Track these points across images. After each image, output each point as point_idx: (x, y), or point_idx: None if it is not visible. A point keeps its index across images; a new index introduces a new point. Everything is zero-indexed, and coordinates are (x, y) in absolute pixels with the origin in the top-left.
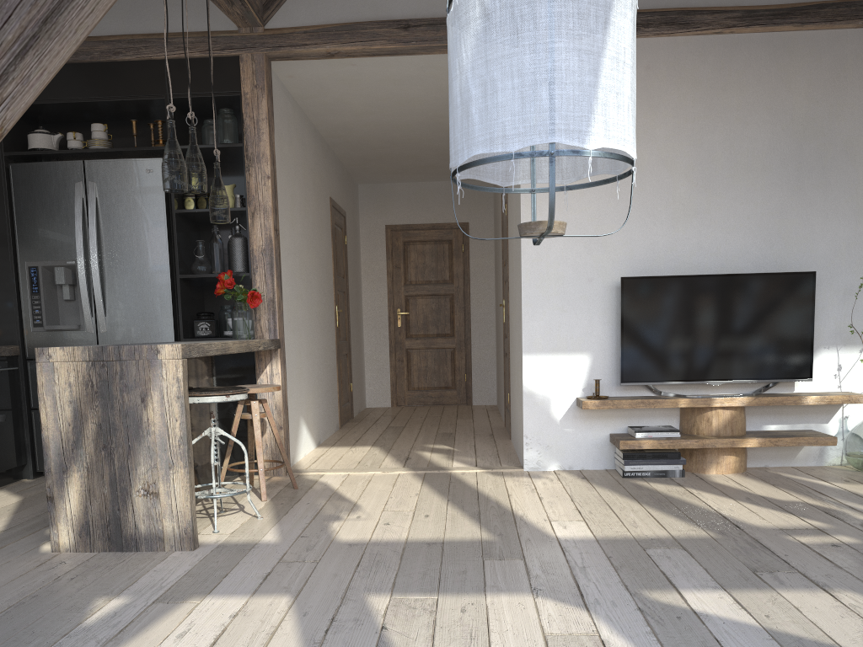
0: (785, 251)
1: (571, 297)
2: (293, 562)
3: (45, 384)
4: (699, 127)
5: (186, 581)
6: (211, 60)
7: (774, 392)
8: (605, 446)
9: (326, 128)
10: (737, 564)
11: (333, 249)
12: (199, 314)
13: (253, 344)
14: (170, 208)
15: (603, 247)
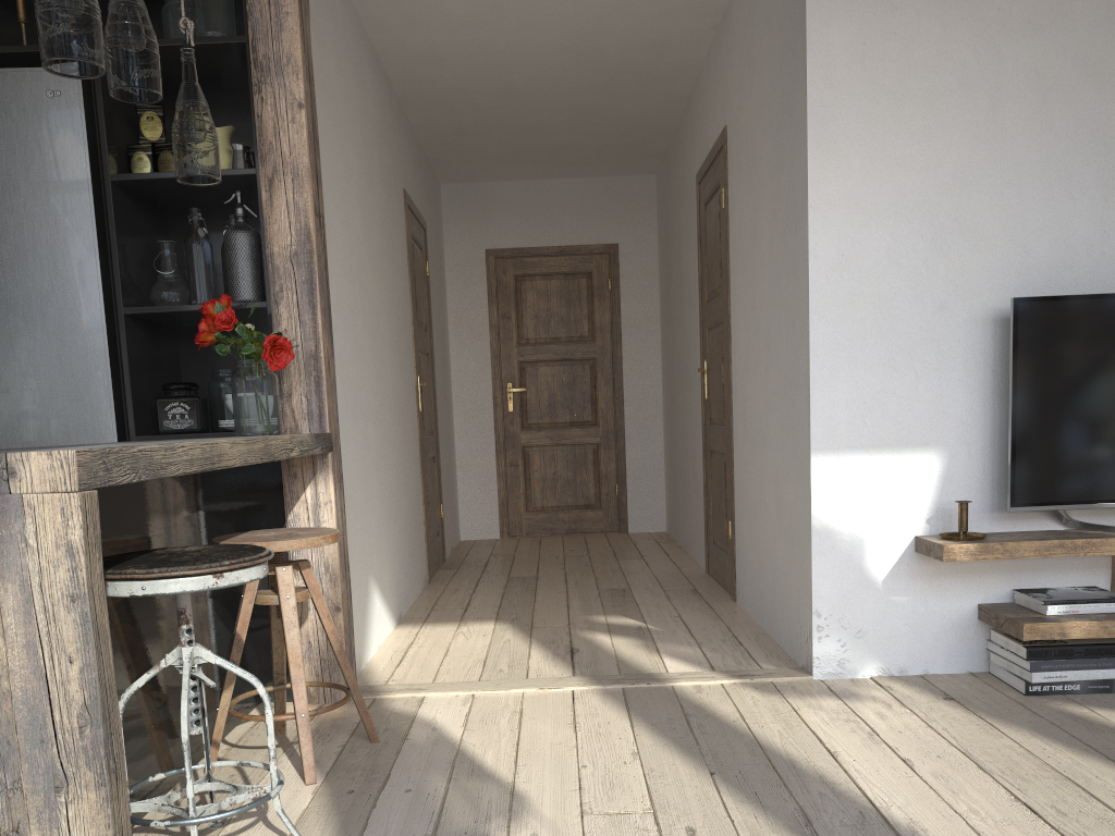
0: None
1: (907, 341)
2: None
3: None
4: None
5: None
6: None
7: None
8: (969, 629)
9: (398, 61)
10: None
11: (411, 280)
12: (167, 387)
13: (278, 444)
14: (102, 173)
15: (968, 241)
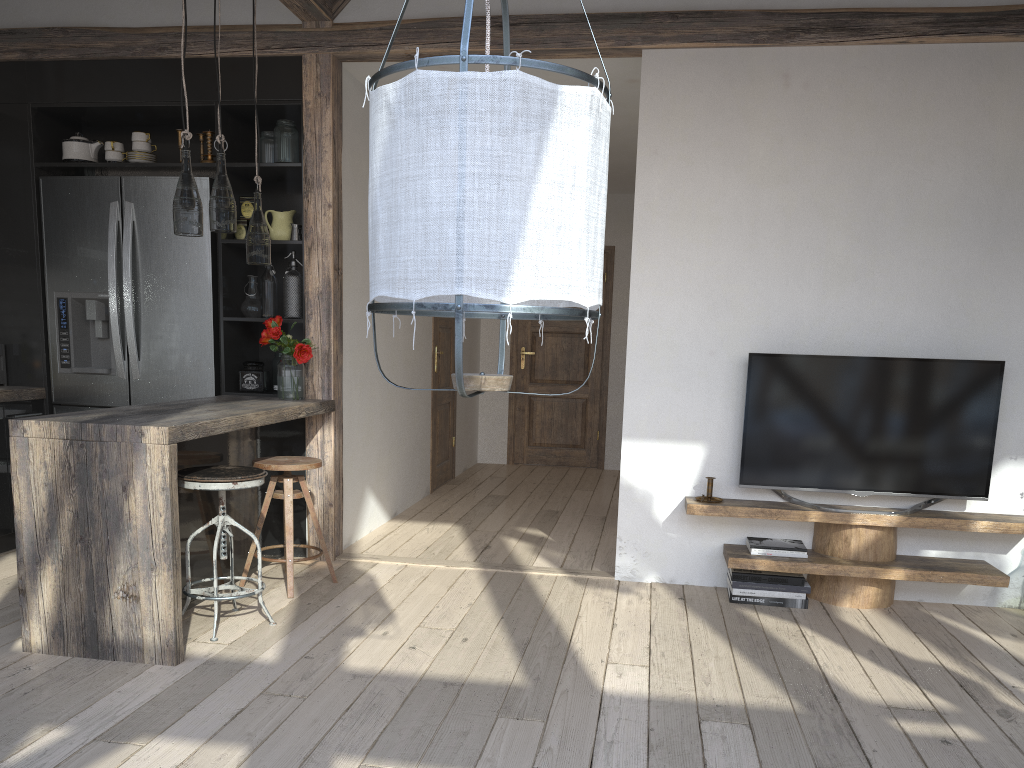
0: (968, 331)
1: (687, 373)
2: (277, 695)
3: (18, 462)
4: (868, 165)
5: (145, 712)
6: (256, 67)
7: (938, 509)
8: (717, 559)
9: None
10: (803, 759)
11: None
12: (245, 364)
13: (289, 411)
14: (217, 236)
15: (731, 312)
